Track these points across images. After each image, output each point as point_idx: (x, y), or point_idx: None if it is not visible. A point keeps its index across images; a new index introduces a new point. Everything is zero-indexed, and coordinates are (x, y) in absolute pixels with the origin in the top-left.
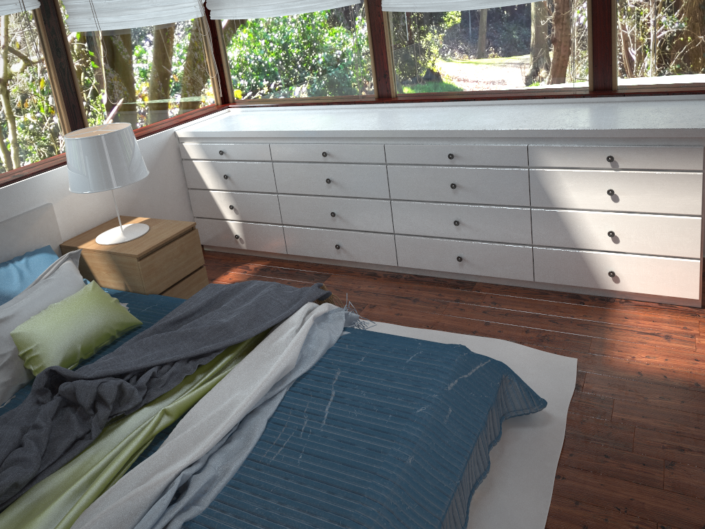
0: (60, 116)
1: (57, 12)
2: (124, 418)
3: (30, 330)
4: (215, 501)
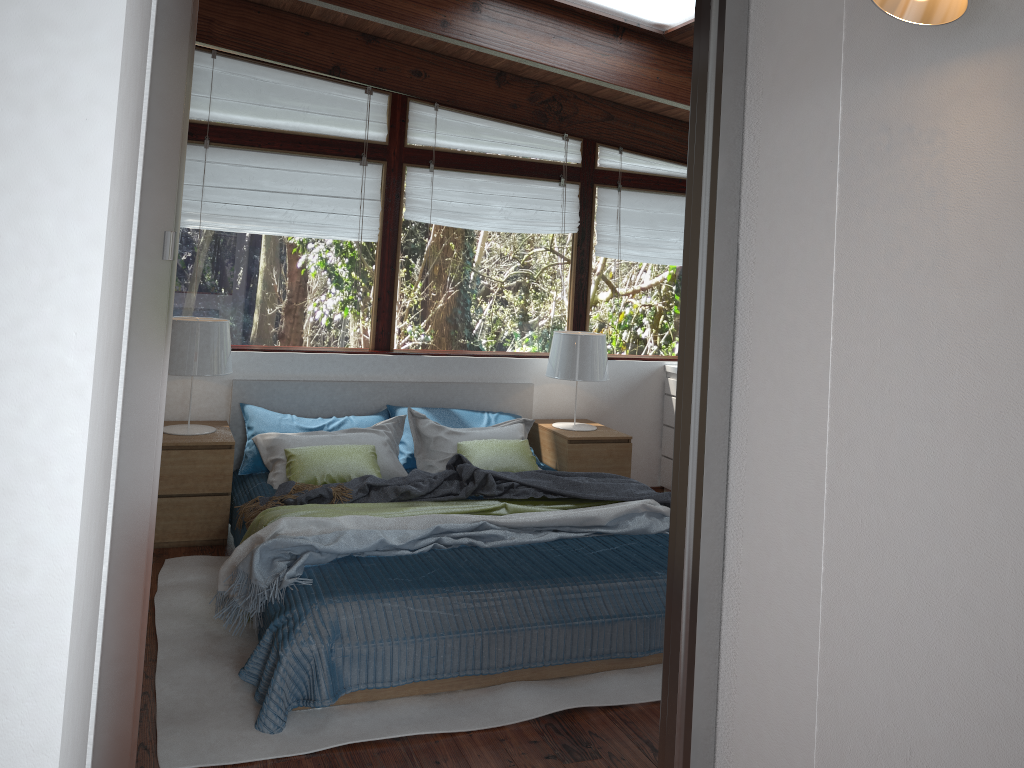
0: (567, 320)
1: (590, 238)
2: (482, 500)
3: (468, 445)
4: (495, 548)
